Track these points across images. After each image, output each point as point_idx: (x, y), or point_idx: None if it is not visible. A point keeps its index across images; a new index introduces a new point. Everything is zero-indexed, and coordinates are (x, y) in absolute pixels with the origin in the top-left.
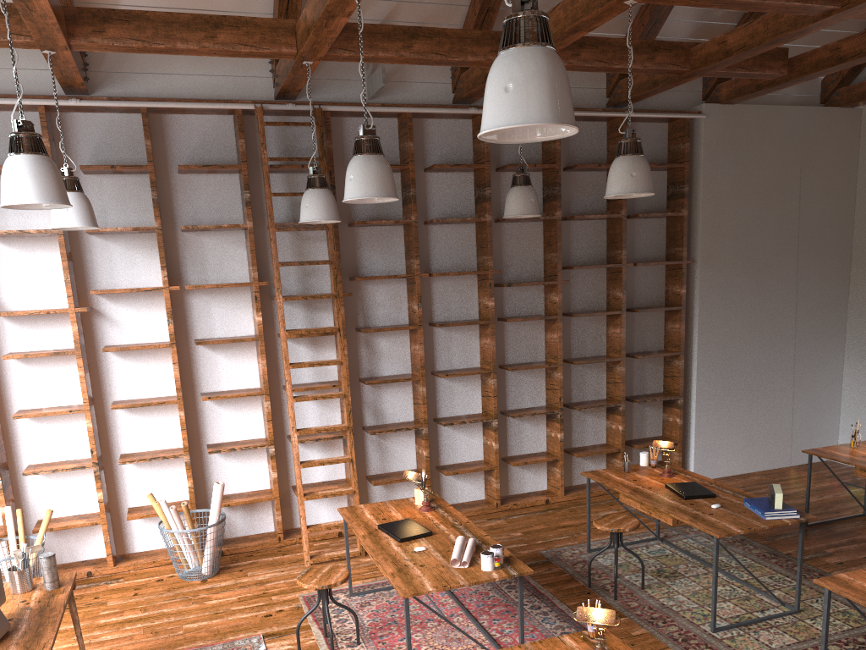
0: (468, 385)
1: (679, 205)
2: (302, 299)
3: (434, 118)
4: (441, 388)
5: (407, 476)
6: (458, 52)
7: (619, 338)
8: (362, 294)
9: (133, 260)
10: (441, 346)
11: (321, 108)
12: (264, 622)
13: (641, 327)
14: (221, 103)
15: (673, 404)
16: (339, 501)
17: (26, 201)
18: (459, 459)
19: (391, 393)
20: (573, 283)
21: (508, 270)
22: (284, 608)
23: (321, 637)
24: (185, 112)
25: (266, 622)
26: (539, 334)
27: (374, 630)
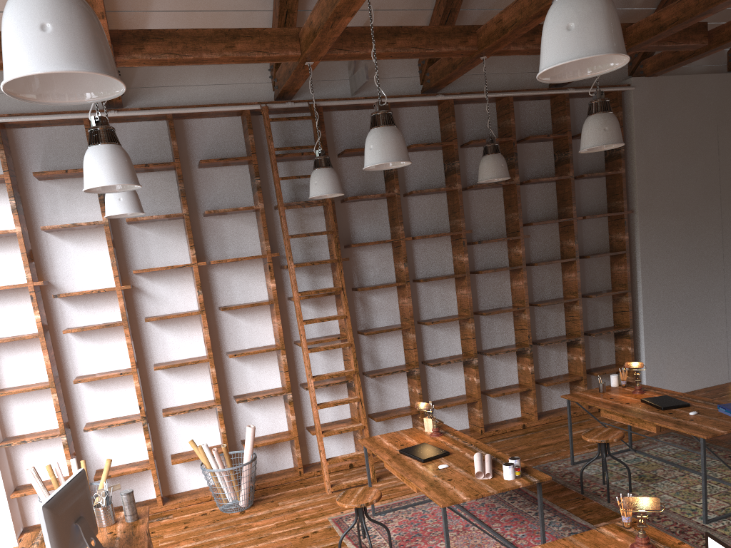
0: (448, 331)
1: (617, 164)
2: (310, 264)
3: (406, 106)
4: (426, 335)
5: (418, 406)
6: (434, 44)
7: (575, 282)
8: (355, 259)
9: (164, 243)
10: (424, 299)
11: (316, 104)
12: (303, 542)
13: (591, 271)
14: (232, 106)
15: (624, 335)
16: (346, 437)
17: (107, 183)
18: (445, 394)
19: (384, 342)
20: (531, 237)
21: (476, 230)
22: (318, 530)
23: None
24: (202, 117)
25: (305, 542)
26: (506, 283)
27: (402, 542)
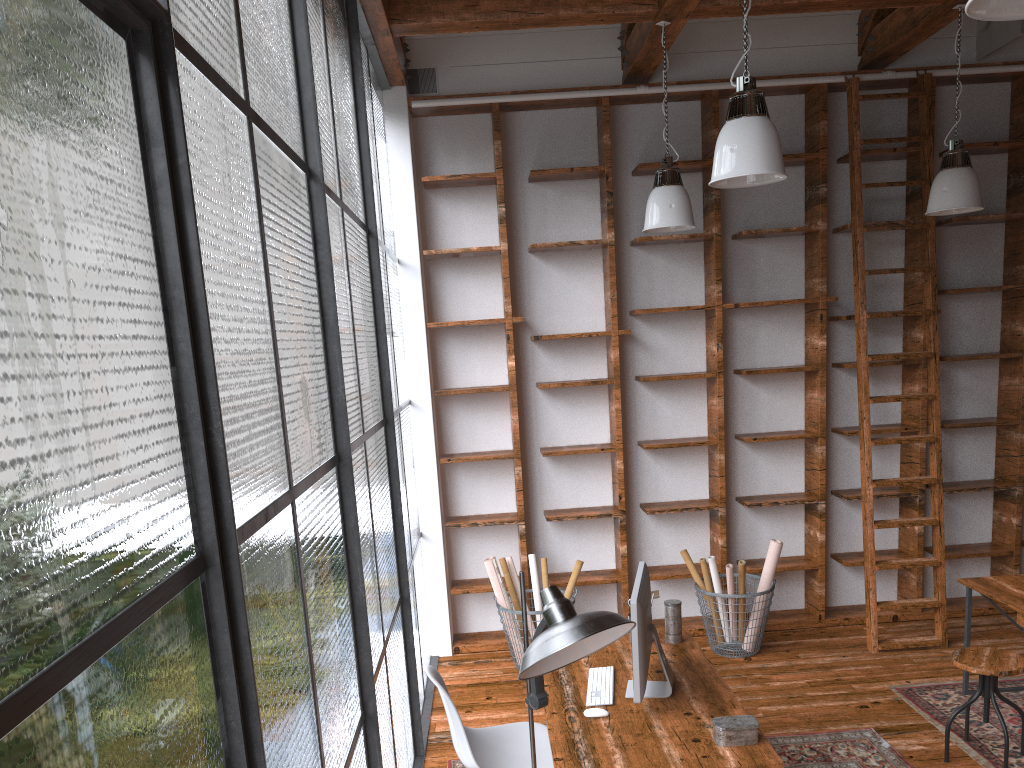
0: None
1: None
2: (891, 315)
3: None
4: None
5: None
6: None
7: None
8: (941, 314)
9: (674, 275)
10: None
11: (931, 73)
12: (863, 714)
13: None
14: (805, 78)
15: None
16: (887, 577)
17: (753, 171)
18: None
19: (966, 442)
20: None
21: None
22: (879, 700)
23: (960, 740)
24: None
25: (866, 714)
26: None
27: None
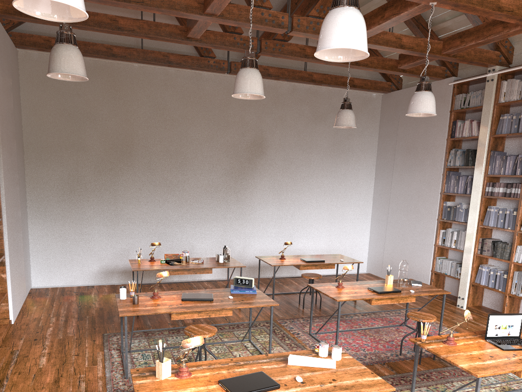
0: None
1: None
2: None
3: None
4: None
5: (192, 344)
6: None
7: None
8: None
9: None
10: None
11: None
12: None
13: None
14: None
15: None
16: None
17: None
18: None
19: None
20: None
21: None
22: None
23: None
24: None
25: None
26: None
27: None
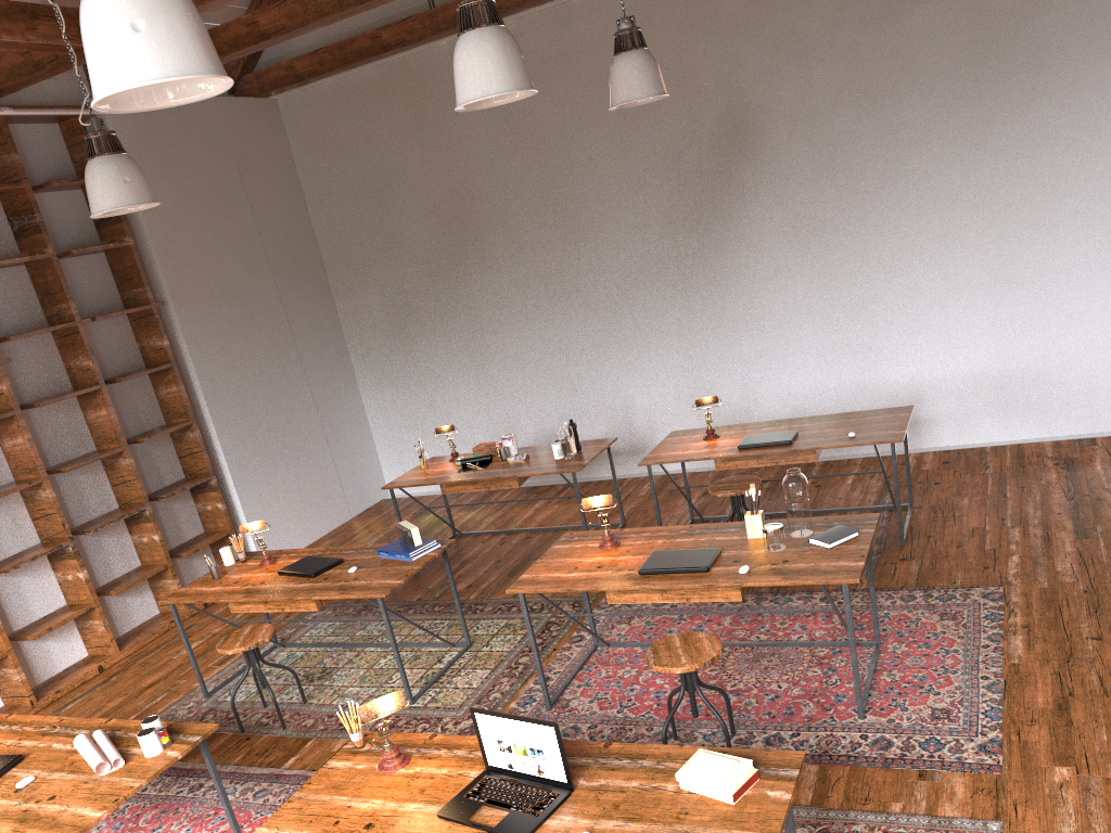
0: None
1: (118, 232)
2: None
3: None
4: None
5: None
6: None
7: (110, 422)
8: None
9: None
10: None
11: None
12: None
13: (128, 401)
14: None
15: (206, 487)
16: None
17: None
18: None
19: None
20: (13, 361)
21: None
22: None
23: None
24: None
25: None
26: None
27: None
